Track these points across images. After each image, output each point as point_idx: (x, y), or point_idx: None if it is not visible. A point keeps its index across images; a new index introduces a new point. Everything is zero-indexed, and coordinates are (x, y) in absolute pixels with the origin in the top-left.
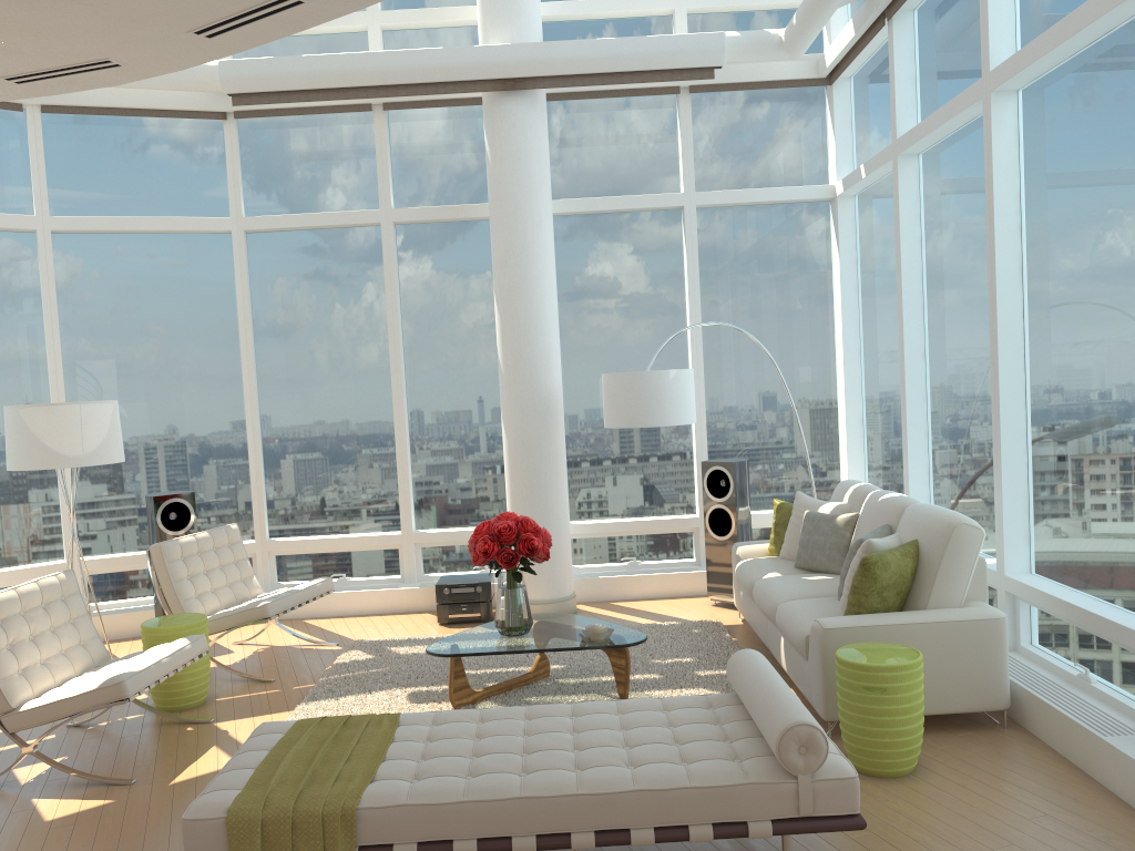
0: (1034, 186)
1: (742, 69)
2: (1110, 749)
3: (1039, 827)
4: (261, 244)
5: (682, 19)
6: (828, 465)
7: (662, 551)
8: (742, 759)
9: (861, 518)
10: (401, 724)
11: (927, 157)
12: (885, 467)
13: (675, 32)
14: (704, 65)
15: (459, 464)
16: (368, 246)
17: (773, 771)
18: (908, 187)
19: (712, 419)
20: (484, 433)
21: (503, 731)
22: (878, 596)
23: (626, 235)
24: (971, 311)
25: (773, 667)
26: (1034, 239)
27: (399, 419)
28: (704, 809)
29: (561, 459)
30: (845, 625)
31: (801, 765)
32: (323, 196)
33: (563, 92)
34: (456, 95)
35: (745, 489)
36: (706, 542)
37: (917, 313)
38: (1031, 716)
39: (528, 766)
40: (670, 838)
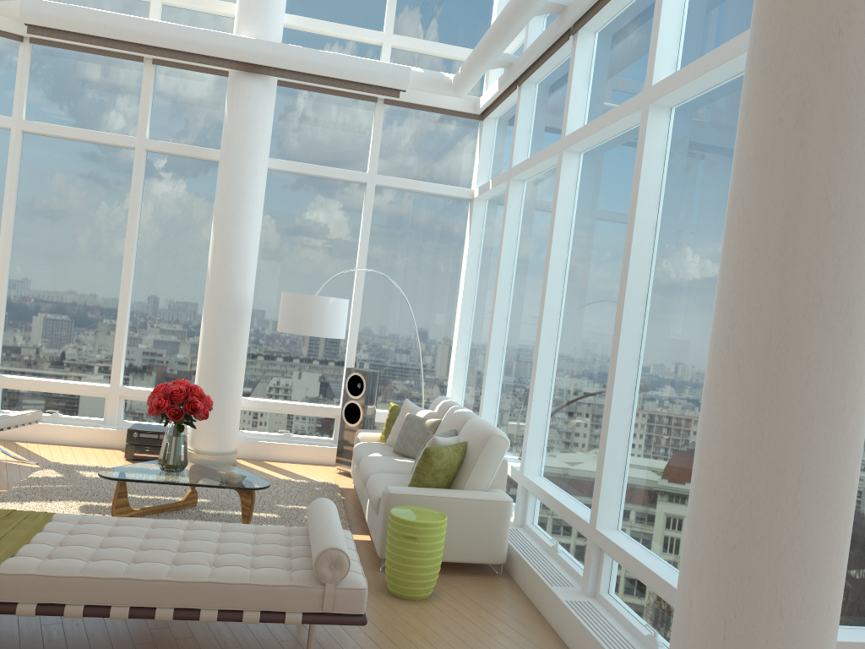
0: (579, 218)
1: (423, 95)
2: (552, 594)
3: (493, 640)
4: (34, 143)
5: (387, 50)
6: (439, 385)
7: (310, 429)
8: (294, 570)
9: (441, 423)
10: (53, 520)
11: (528, 184)
12: (474, 392)
13: (381, 59)
14: (393, 87)
15: (166, 341)
16: (122, 163)
17: (310, 579)
18: (514, 202)
19: (362, 339)
20: (190, 321)
21: (129, 534)
22: (432, 476)
23: (322, 195)
24: (536, 294)
25: (336, 512)
26: (574, 253)
27: (124, 298)
28: (256, 600)
29: (243, 349)
30: (404, 493)
31: (329, 576)
32: (92, 118)
33: (292, 82)
34: (211, 66)
35: (374, 392)
36: (340, 426)
37: (506, 288)
38: (517, 570)
39: (137, 558)
40: (228, 618)
